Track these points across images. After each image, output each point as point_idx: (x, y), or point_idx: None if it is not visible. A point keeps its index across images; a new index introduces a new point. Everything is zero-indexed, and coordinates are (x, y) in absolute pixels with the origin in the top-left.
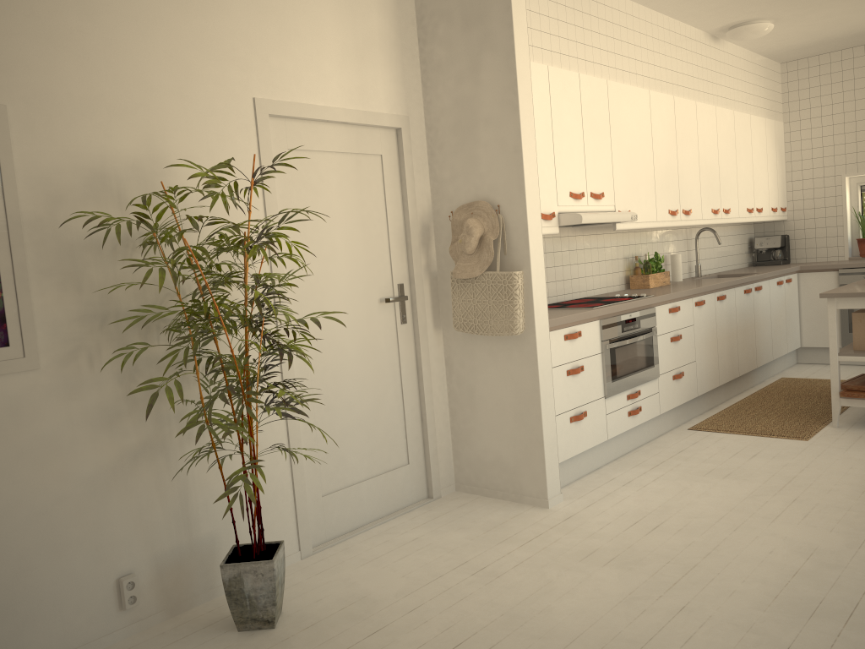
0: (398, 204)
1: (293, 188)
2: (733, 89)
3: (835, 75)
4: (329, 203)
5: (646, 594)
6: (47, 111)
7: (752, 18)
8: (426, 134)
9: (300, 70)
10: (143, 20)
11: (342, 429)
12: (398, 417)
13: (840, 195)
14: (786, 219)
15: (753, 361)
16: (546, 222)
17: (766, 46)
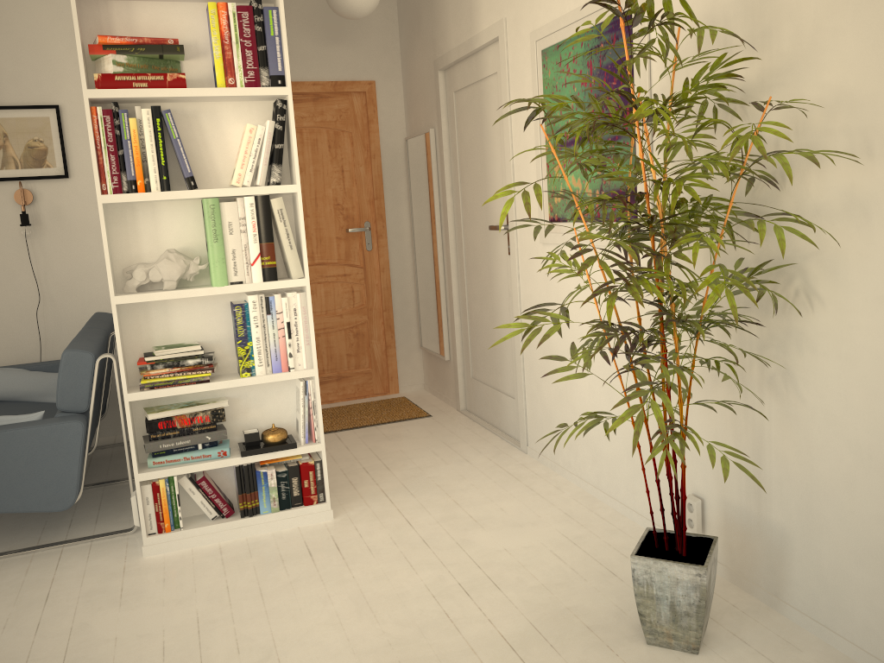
0: None
1: None
2: None
3: None
4: None
5: None
6: None
7: None
8: None
9: None
10: None
11: None
12: None
13: None
14: None
15: None
16: None
17: None
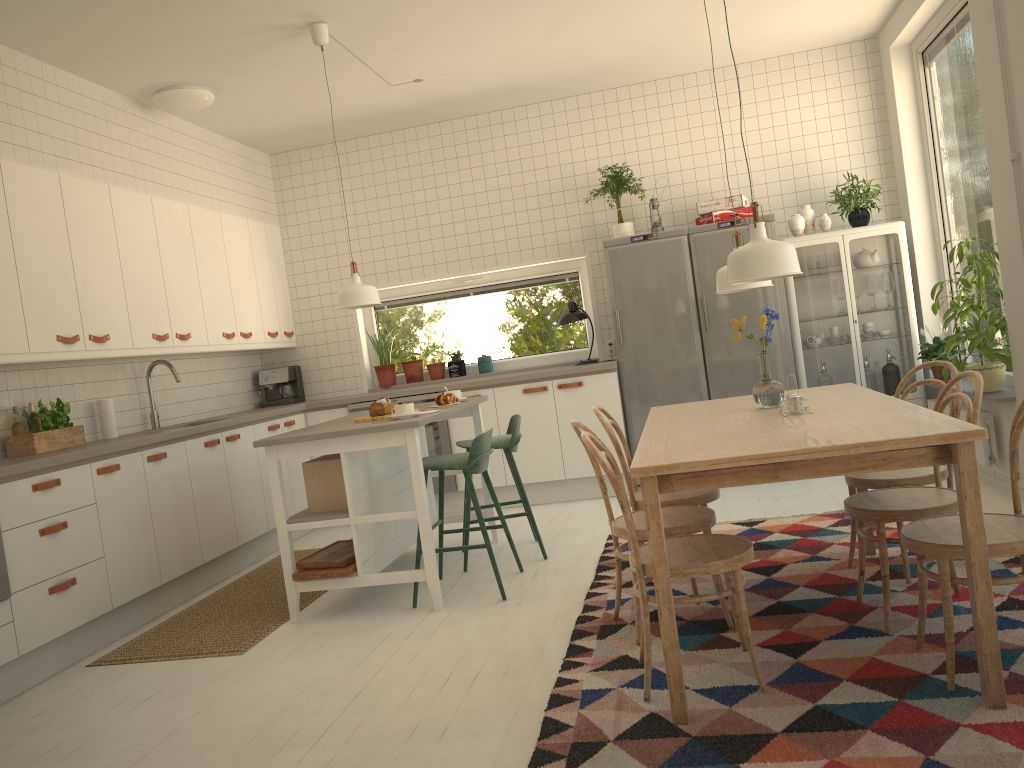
0: None
1: None
2: (186, 177)
3: (330, 172)
4: None
5: None
6: None
7: (178, 80)
8: None
9: None
10: None
11: None
12: None
13: (351, 315)
14: (295, 346)
15: (232, 537)
16: None
17: (231, 127)
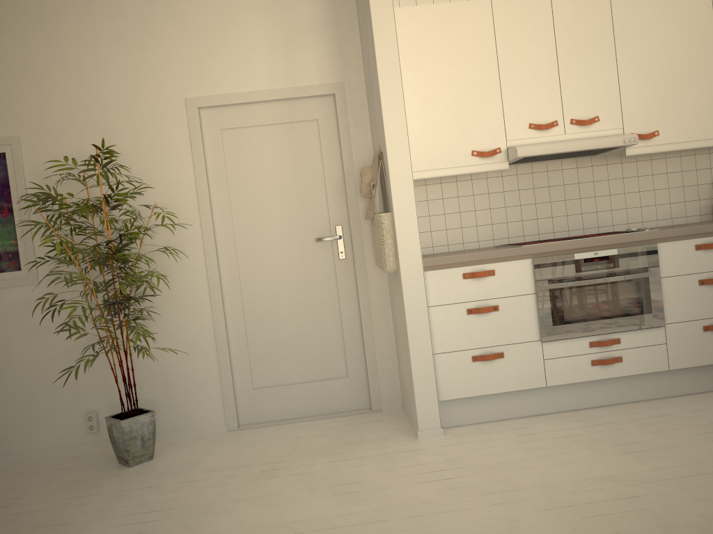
0: (336, 158)
1: (227, 157)
2: None
3: None
4: (262, 165)
5: (299, 527)
6: (42, 134)
7: None
8: (366, 94)
9: (227, 68)
10: (101, 65)
11: (274, 341)
12: (336, 337)
13: None
14: None
15: None
16: (486, 159)
17: None
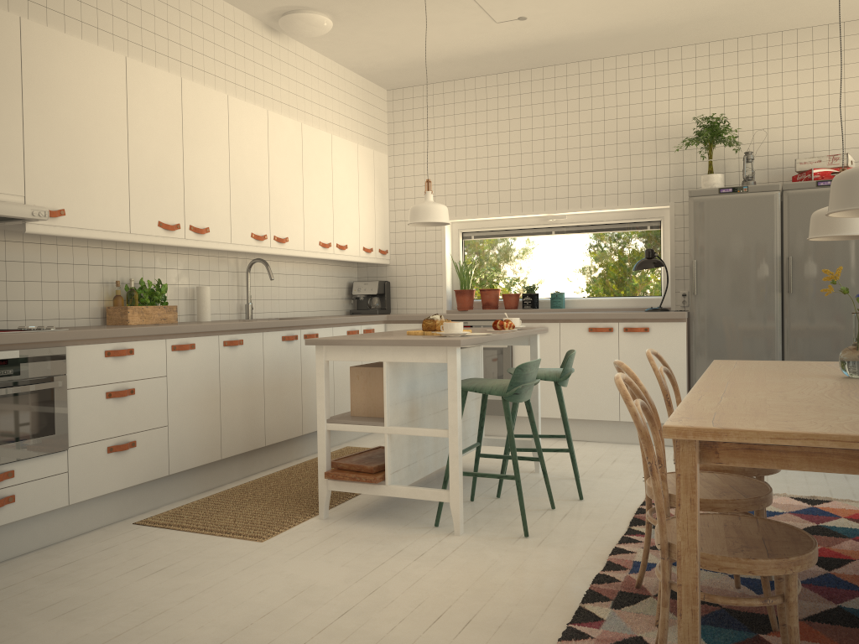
0: None
1: None
2: (304, 99)
3: (438, 109)
4: None
5: None
6: None
7: (299, 4)
8: None
9: None
10: None
11: None
12: None
13: (440, 240)
14: (387, 263)
15: (297, 426)
16: None
17: (351, 58)
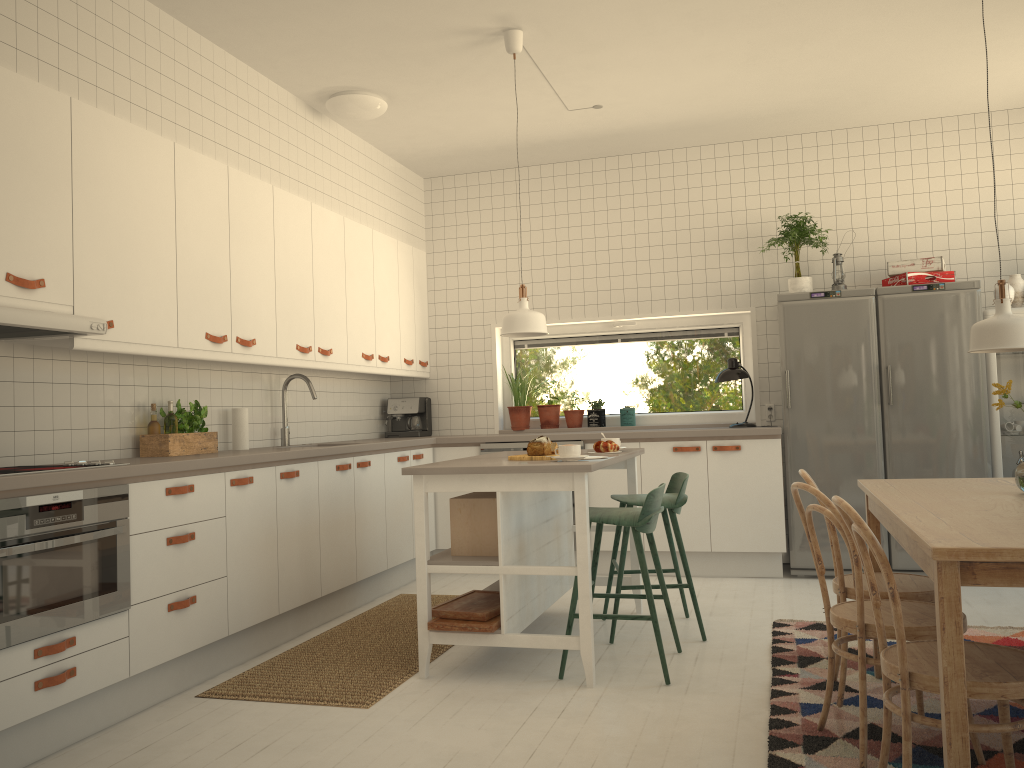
0: None
1: None
2: (345, 189)
3: (485, 200)
4: None
5: None
6: None
7: (355, 85)
8: None
9: None
10: None
11: None
12: None
13: (489, 350)
14: (427, 377)
15: (351, 571)
16: None
17: (394, 143)
